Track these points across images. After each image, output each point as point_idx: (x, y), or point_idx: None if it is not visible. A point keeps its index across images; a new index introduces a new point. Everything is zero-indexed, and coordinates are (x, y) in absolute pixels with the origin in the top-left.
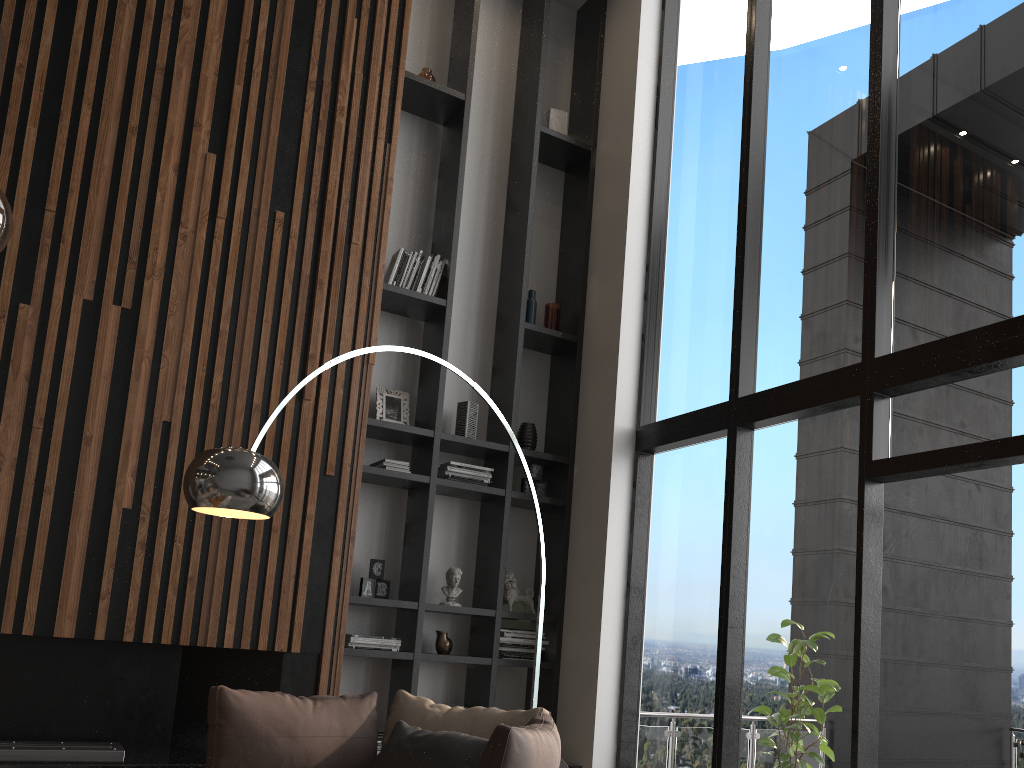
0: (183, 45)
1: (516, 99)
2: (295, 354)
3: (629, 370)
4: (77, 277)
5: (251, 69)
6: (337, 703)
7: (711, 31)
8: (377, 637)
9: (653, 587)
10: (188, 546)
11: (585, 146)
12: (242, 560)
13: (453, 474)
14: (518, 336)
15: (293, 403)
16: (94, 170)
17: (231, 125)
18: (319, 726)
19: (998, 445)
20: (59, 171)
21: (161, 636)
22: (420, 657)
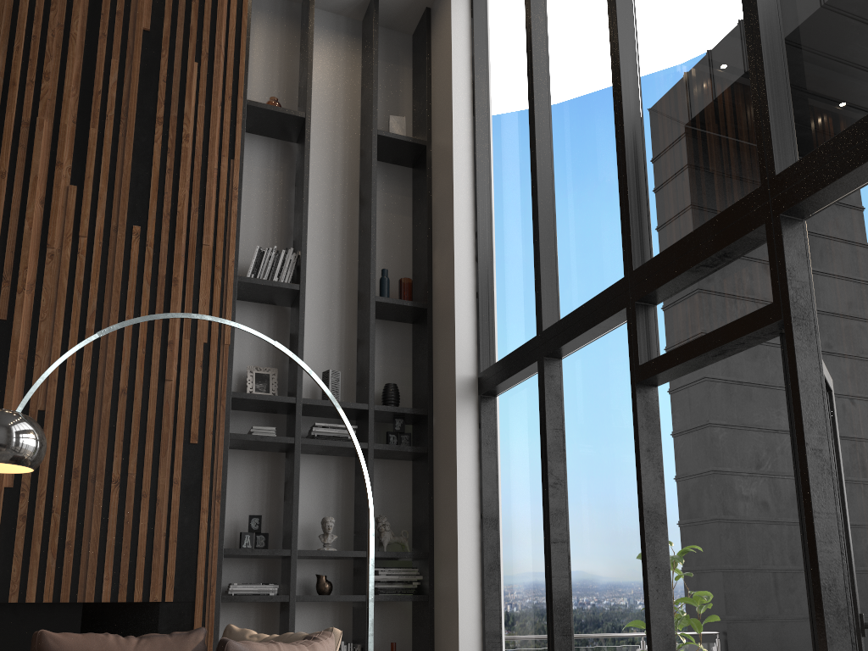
0: (44, 102)
1: (361, 113)
2: (156, 343)
3: (466, 324)
4: None
5: (106, 114)
6: (162, 639)
7: (508, 25)
8: (255, 584)
9: (503, 516)
10: (66, 515)
11: (421, 142)
12: (115, 524)
13: (319, 434)
14: (370, 308)
15: (156, 384)
16: None
17: (88, 160)
18: None
19: (730, 328)
20: None
21: (44, 596)
22: (295, 599)
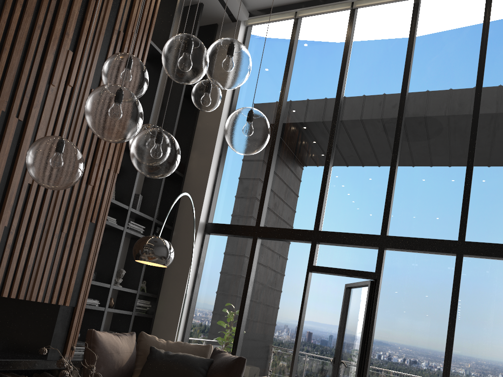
0: None
1: None
2: (89, 161)
3: (208, 198)
4: (1, 97)
5: (93, 13)
6: (125, 337)
7: (262, 72)
8: (90, 299)
9: (203, 289)
10: (29, 249)
11: None
12: (51, 259)
13: (130, 227)
14: None
15: (84, 185)
16: (17, 41)
17: (82, 40)
18: (124, 348)
19: (357, 272)
20: (0, 36)
21: (10, 293)
22: (107, 310)
